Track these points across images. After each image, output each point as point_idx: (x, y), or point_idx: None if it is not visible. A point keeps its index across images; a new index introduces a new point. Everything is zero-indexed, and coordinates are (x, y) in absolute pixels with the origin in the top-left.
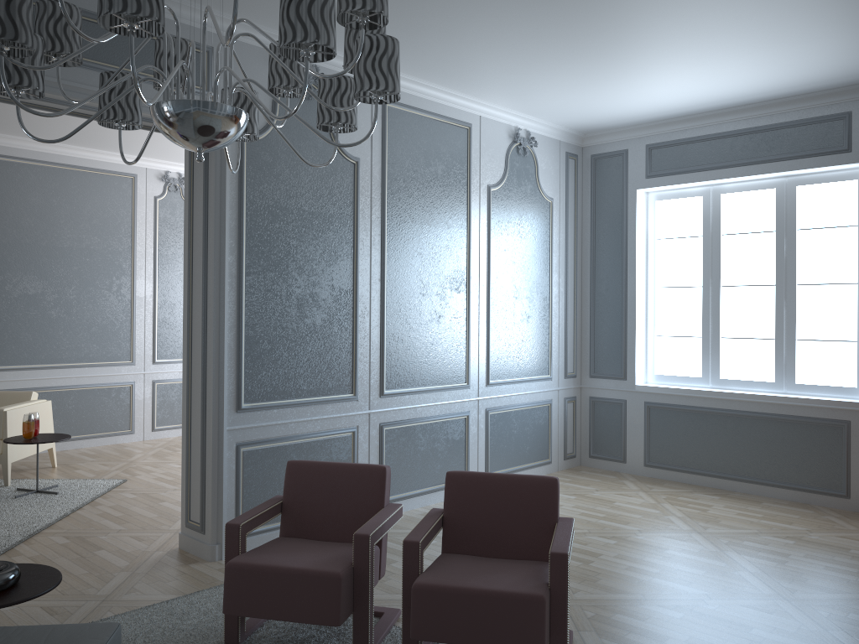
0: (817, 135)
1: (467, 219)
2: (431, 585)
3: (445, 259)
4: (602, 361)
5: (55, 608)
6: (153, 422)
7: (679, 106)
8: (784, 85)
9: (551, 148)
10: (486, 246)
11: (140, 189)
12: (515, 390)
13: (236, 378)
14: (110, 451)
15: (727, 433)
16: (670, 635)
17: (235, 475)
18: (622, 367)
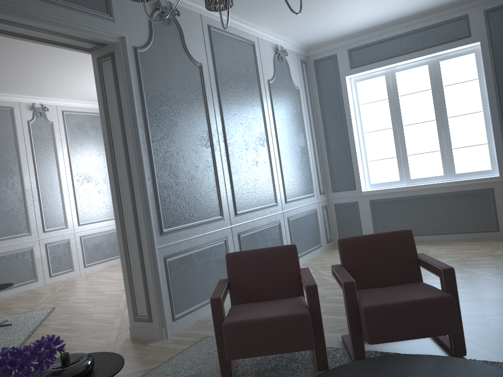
0: (450, 30)
1: (261, 101)
2: (376, 306)
3: (254, 126)
4: (339, 181)
5: None
6: (49, 271)
7: (370, 22)
8: (433, 1)
9: (293, 56)
10: (272, 117)
11: (17, 116)
12: (299, 204)
13: (157, 212)
14: (26, 294)
15: (422, 209)
16: (485, 314)
17: (166, 278)
18: (352, 182)
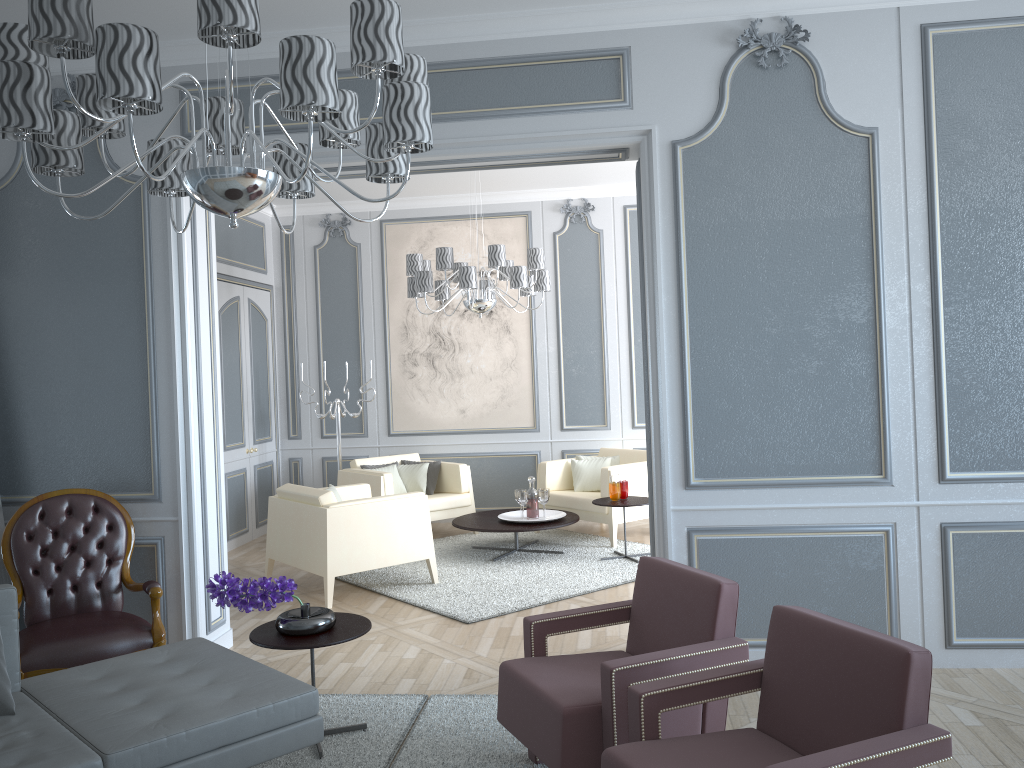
0: None
1: None
2: (616, 759)
3: None
4: None
5: (475, 672)
6: None
7: None
8: None
9: None
10: None
11: None
12: None
13: (683, 447)
14: None
15: None
16: None
17: None
18: None
